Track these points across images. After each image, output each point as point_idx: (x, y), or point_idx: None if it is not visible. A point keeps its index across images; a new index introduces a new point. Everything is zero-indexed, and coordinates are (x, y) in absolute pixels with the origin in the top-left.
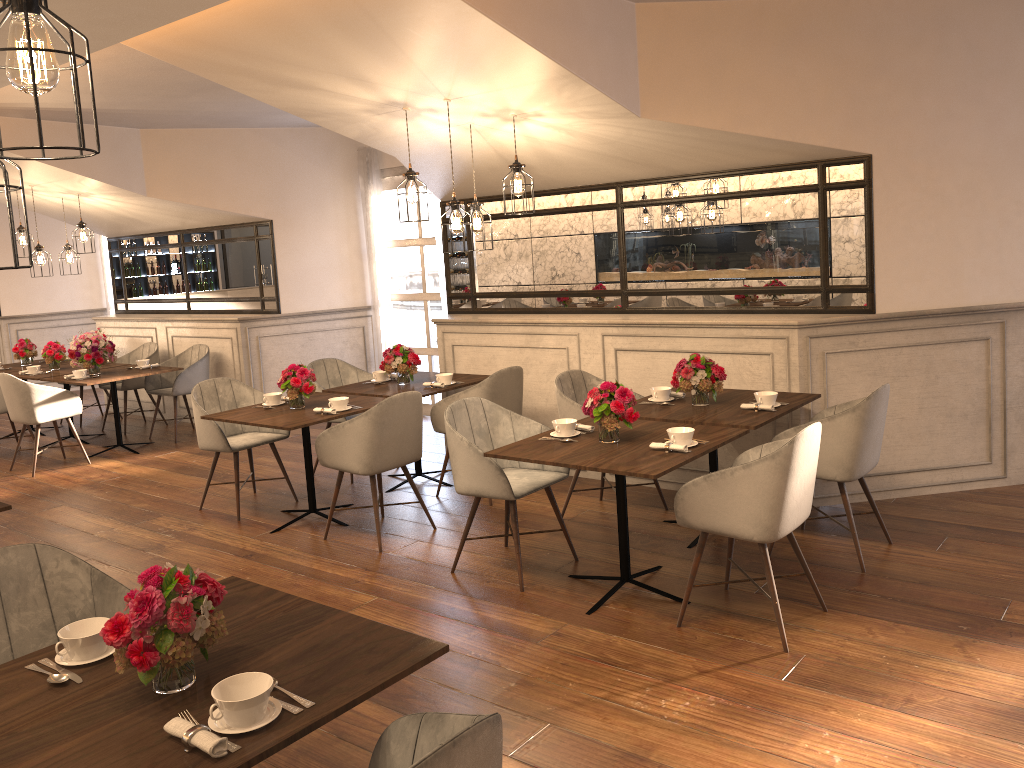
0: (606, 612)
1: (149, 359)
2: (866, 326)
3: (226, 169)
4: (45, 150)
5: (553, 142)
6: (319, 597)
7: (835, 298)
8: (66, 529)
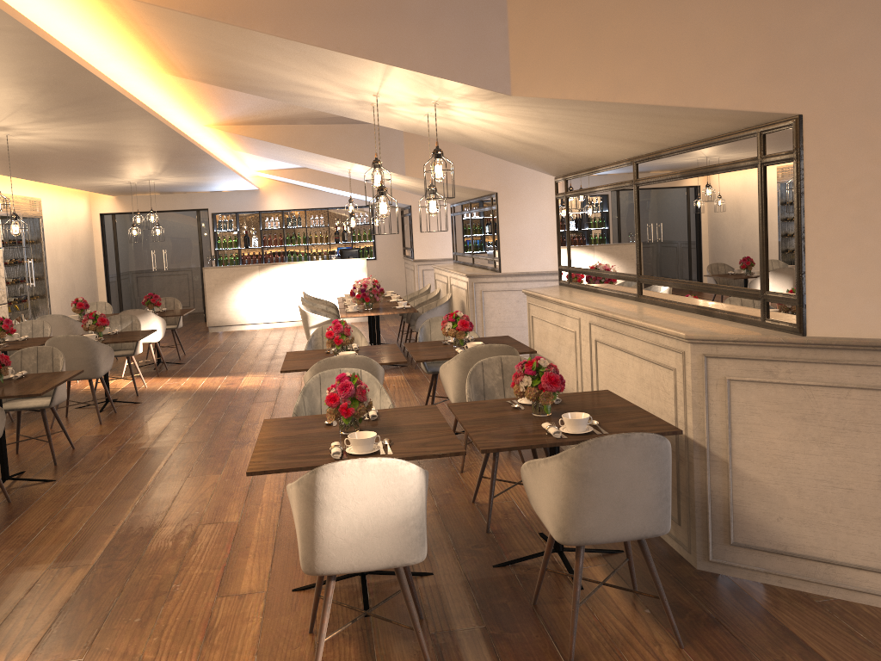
0: (304, 595)
1: (407, 301)
2: (791, 351)
3: (462, 151)
4: (324, 146)
5: (508, 123)
6: (219, 507)
7: (772, 309)
8: (242, 417)
